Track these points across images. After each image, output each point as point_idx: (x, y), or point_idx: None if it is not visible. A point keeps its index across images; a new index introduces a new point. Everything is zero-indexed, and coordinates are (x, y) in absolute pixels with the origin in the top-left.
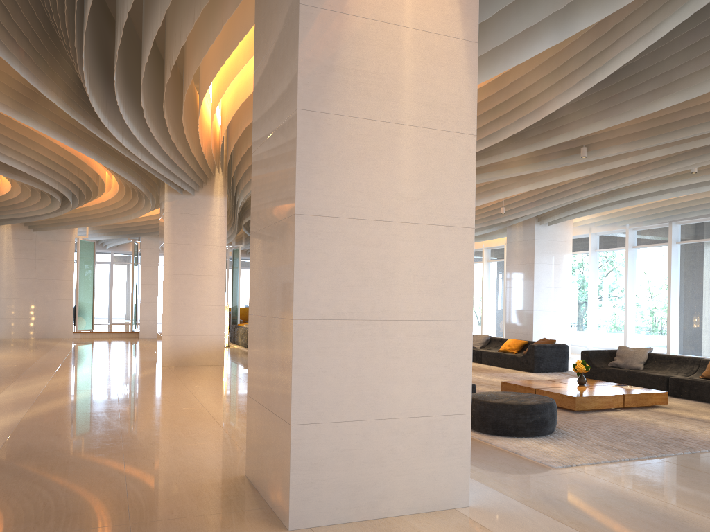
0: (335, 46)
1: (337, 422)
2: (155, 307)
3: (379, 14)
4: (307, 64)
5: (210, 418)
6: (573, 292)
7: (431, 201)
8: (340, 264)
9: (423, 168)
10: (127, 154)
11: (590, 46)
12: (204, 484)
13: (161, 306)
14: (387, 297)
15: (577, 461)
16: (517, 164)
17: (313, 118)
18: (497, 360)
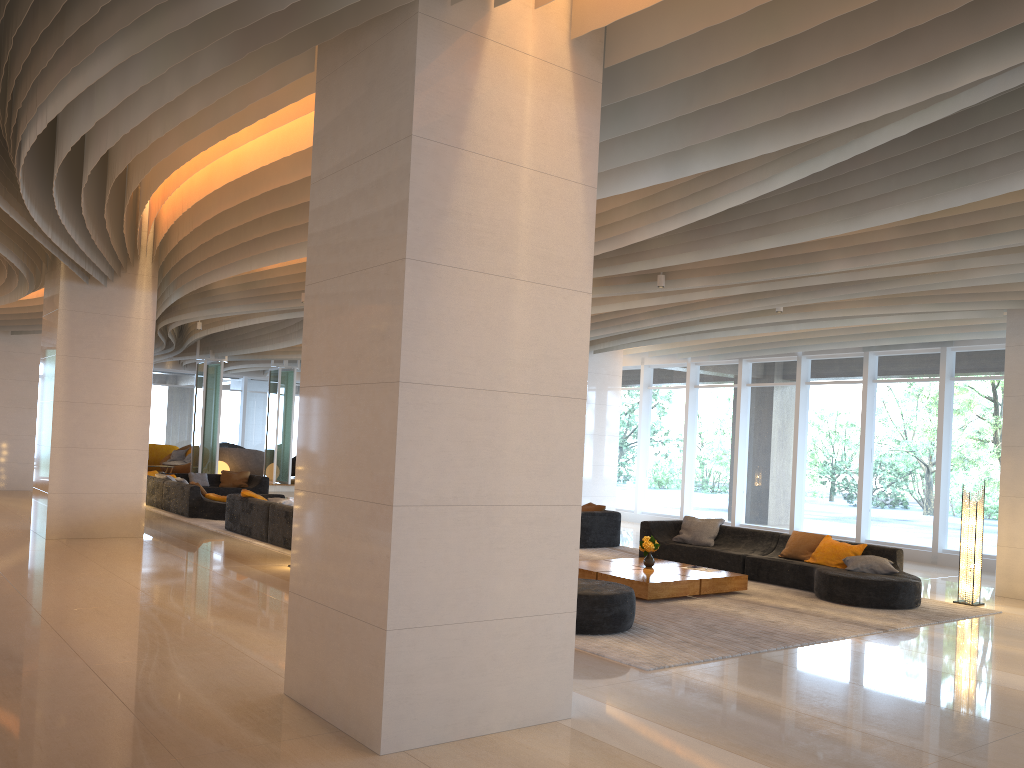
0: (449, 186)
1: (436, 626)
2: None
3: (496, 151)
4: (418, 206)
5: (181, 618)
6: (619, 440)
7: (543, 368)
8: (446, 440)
9: (537, 330)
10: (31, 231)
11: (693, 178)
12: (237, 707)
13: (48, 449)
14: (494, 479)
15: (668, 662)
16: None
17: (423, 270)
18: None
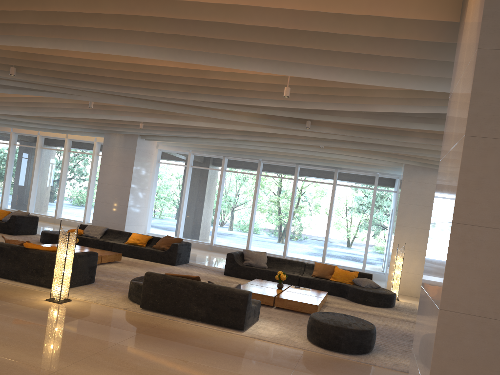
0: None
1: None
2: None
3: None
4: None
5: None
6: None
7: None
8: None
9: None
10: None
11: None
12: None
13: None
14: None
15: None
16: (247, 114)
17: None
18: (132, 252)
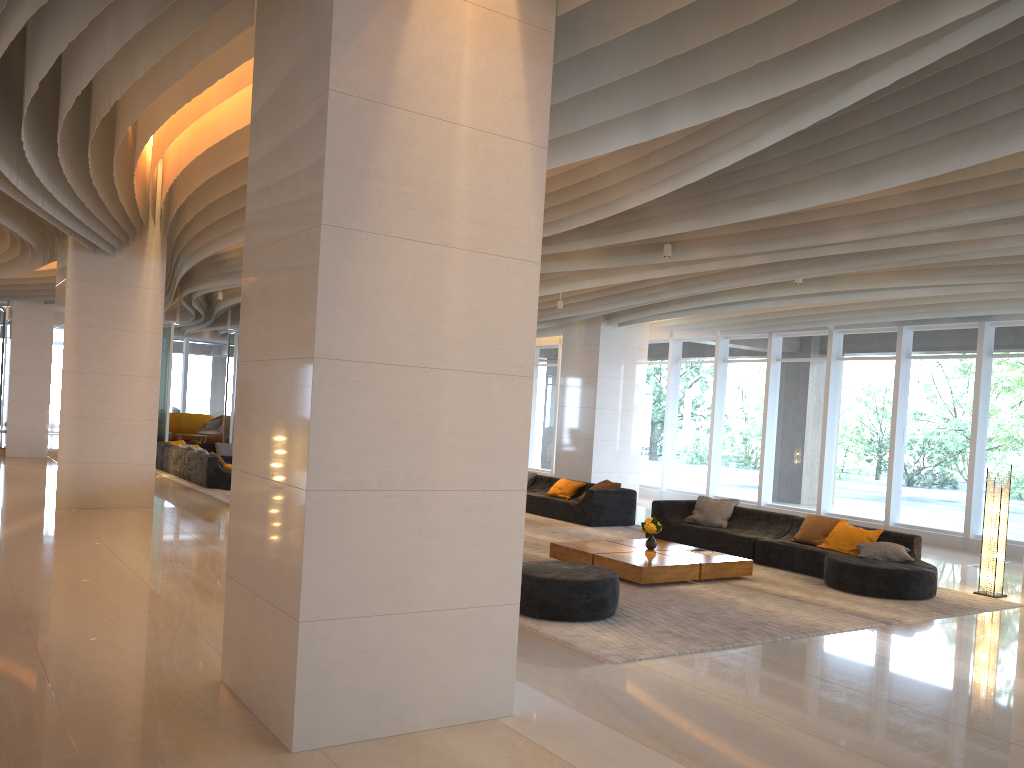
0: (373, 145)
1: (357, 618)
2: (33, 409)
3: (429, 107)
4: (336, 168)
5: (152, 594)
6: (646, 415)
7: (483, 343)
8: (368, 421)
9: (475, 303)
10: (20, 199)
11: (680, 139)
12: (166, 693)
13: (58, 419)
14: (425, 462)
15: (640, 654)
16: (583, 255)
17: (341, 237)
18: (544, 508)
